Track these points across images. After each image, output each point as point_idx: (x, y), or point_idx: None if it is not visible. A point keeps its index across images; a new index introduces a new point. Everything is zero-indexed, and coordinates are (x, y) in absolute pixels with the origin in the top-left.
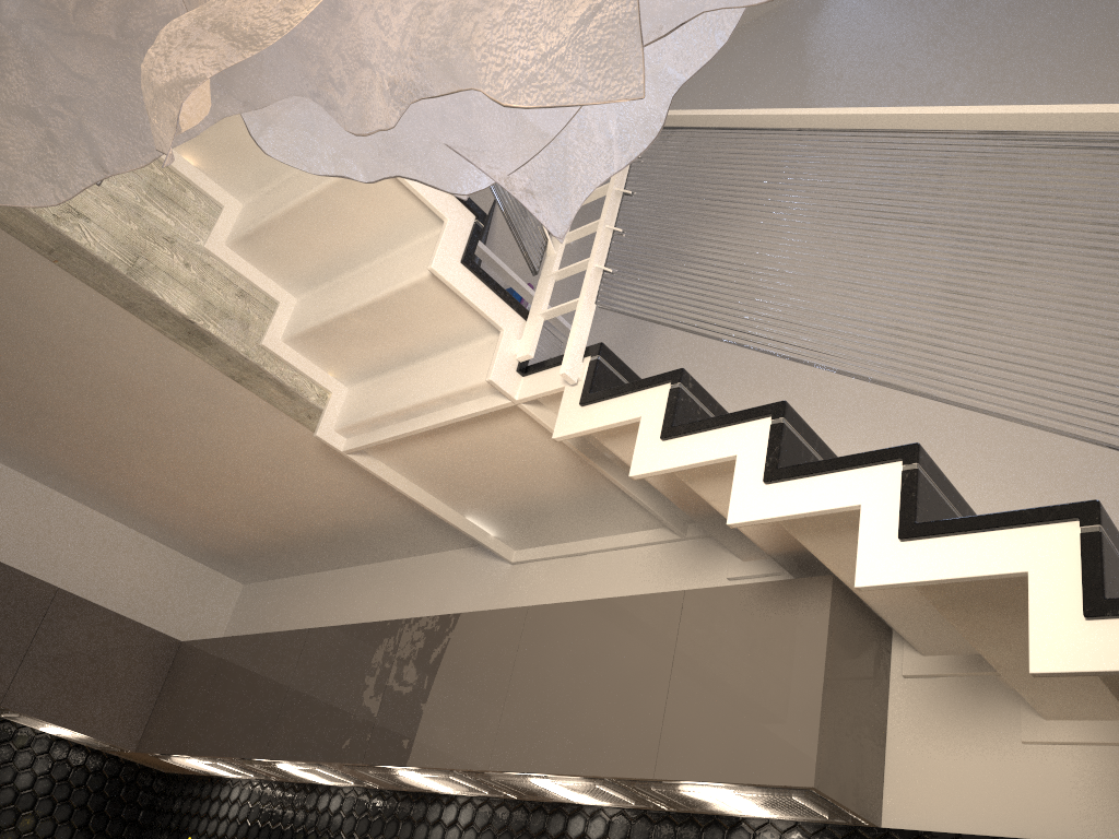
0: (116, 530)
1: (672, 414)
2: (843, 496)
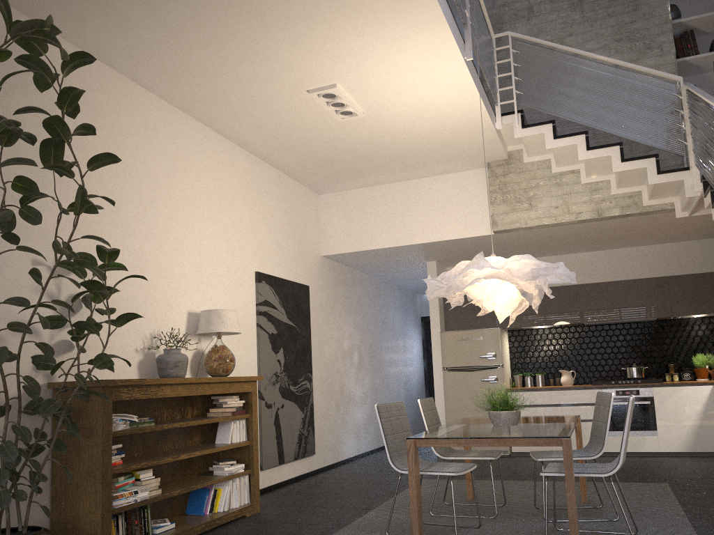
0: (680, 245)
1: (711, 200)
2: None
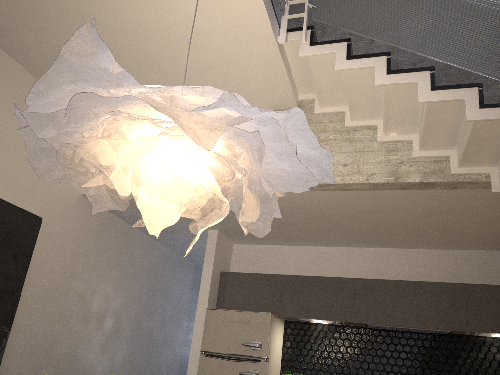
0: (479, 253)
1: None
2: None
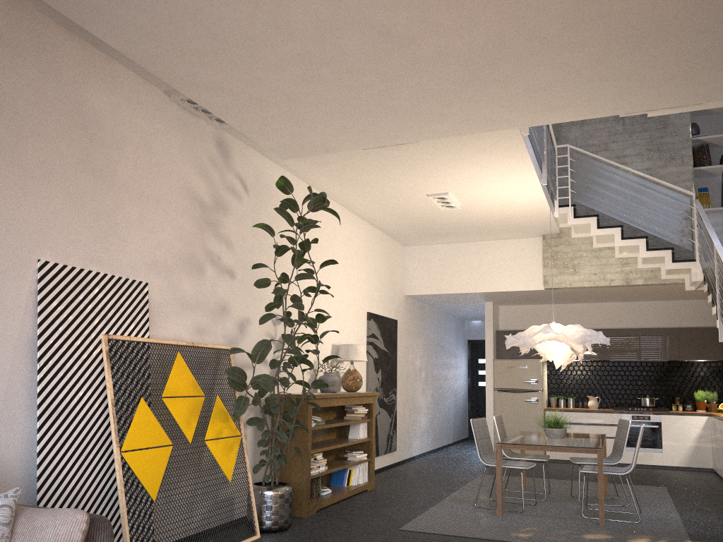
0: (690, 302)
1: (707, 290)
2: (715, 310)
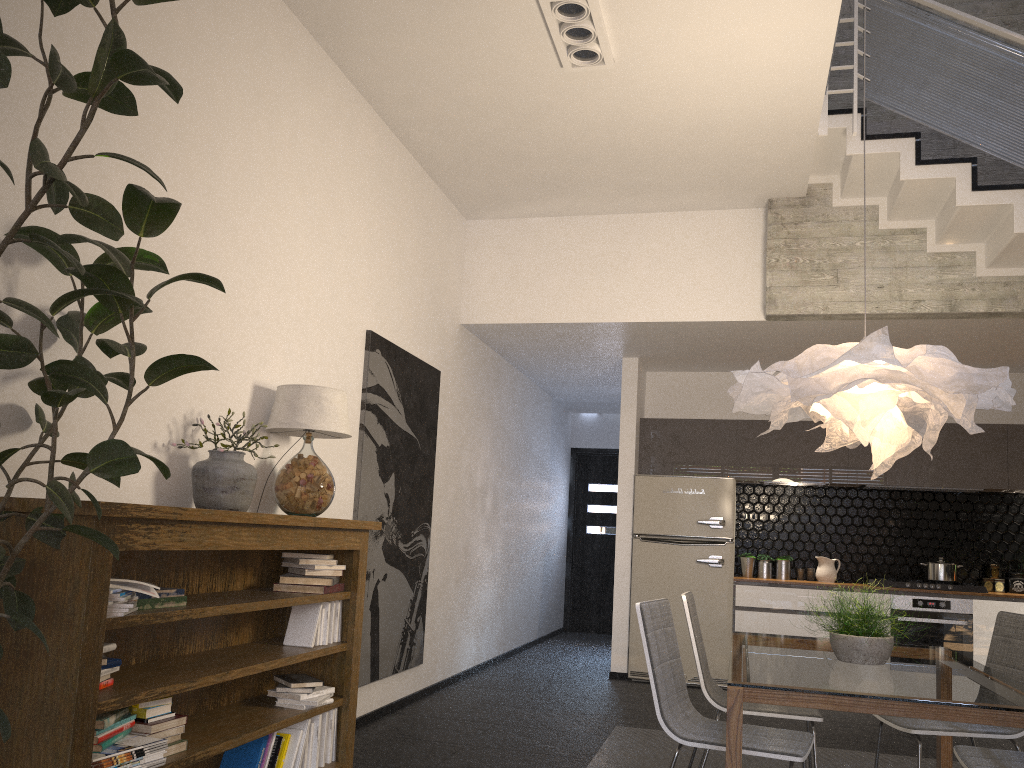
0: None
1: None
2: None
